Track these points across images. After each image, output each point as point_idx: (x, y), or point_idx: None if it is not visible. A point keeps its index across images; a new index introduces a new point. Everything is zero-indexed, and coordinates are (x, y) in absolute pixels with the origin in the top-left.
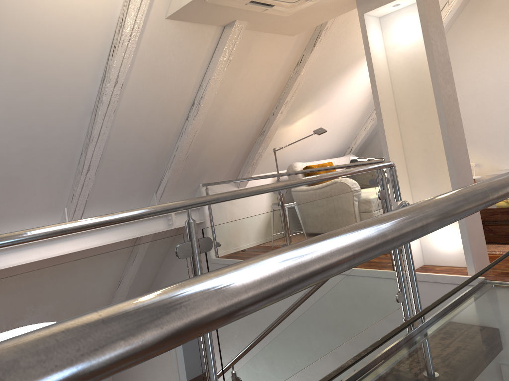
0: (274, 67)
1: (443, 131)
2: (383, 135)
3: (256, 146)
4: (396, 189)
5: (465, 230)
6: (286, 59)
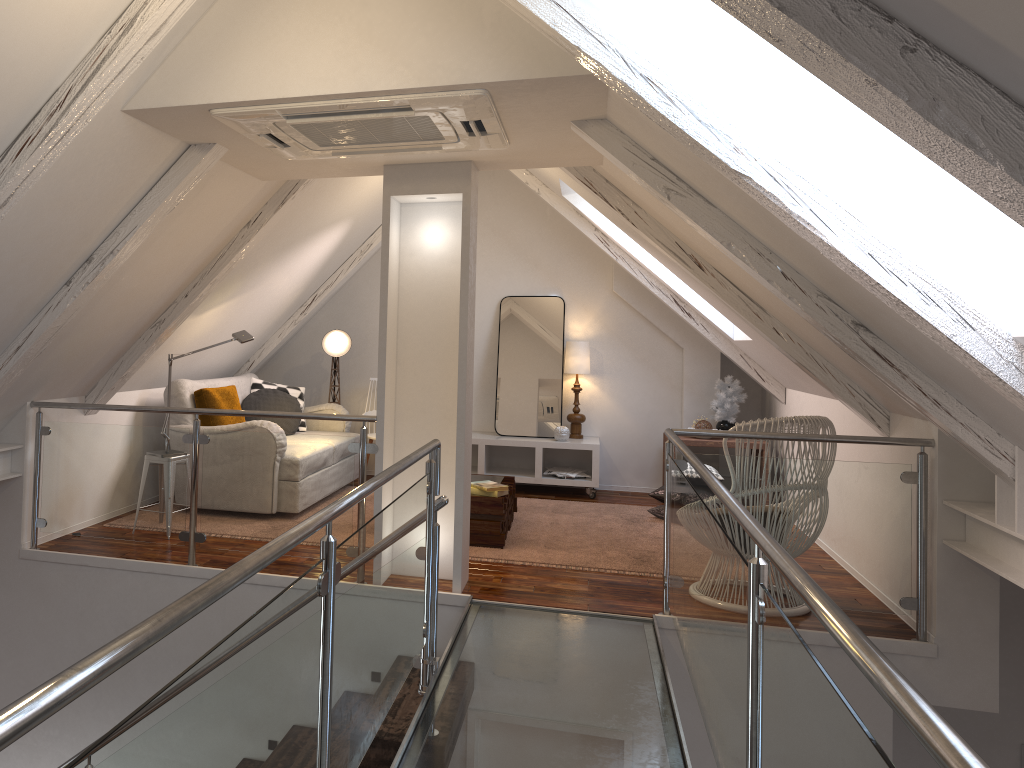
0: (219, 221)
1: (460, 393)
2: (383, 381)
3: (140, 344)
4: (437, 479)
5: (460, 531)
6: (238, 212)
